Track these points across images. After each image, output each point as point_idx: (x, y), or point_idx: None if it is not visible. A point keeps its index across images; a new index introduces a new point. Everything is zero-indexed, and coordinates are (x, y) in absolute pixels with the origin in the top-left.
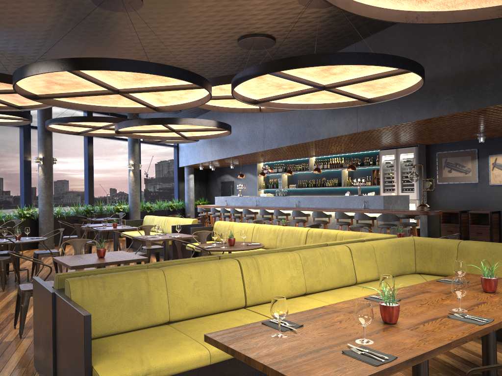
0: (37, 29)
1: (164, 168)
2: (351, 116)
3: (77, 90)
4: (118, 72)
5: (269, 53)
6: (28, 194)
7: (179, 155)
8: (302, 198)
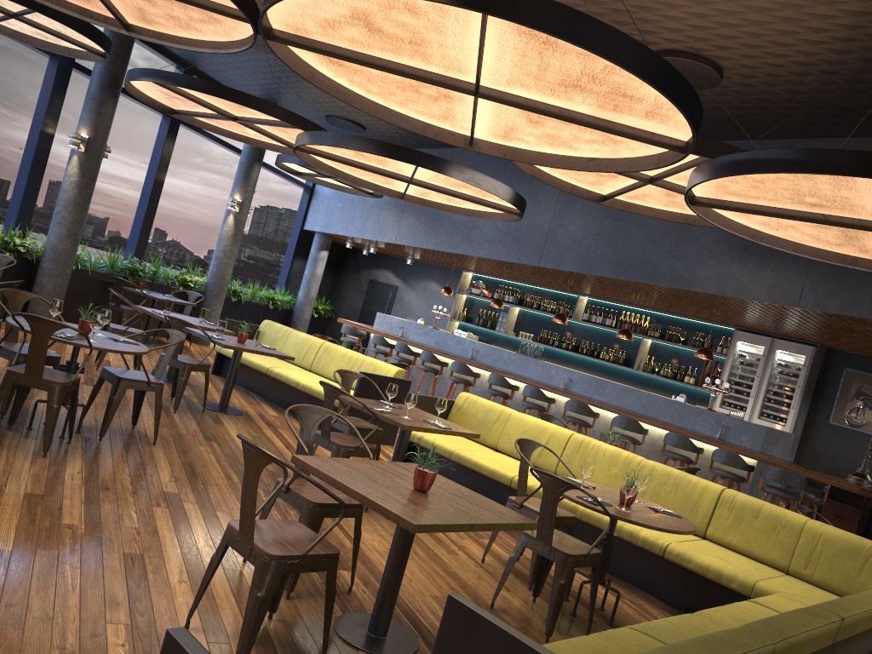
0: None
1: (271, 221)
2: (790, 272)
3: (384, 54)
4: (561, 58)
5: None
6: (29, 204)
7: (311, 208)
8: (581, 377)
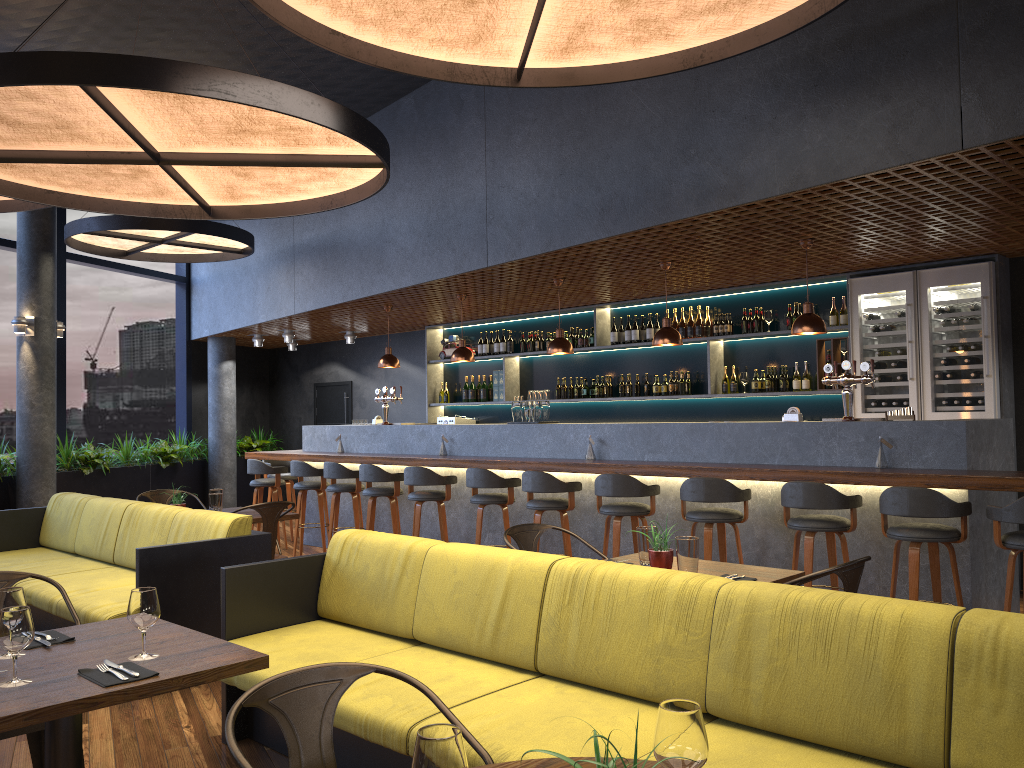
0: None
1: (149, 343)
2: (923, 87)
3: None
4: None
5: None
6: None
7: (193, 307)
8: (616, 430)
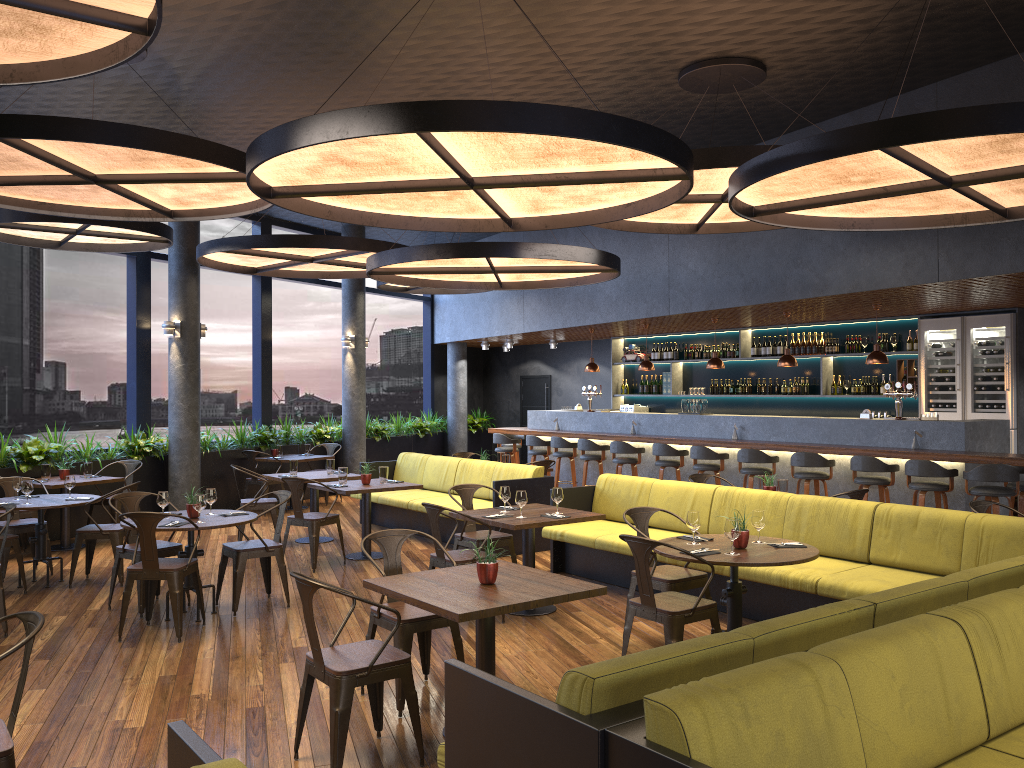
0: (245, 35)
1: (400, 345)
2: (920, 245)
3: (375, 178)
4: (516, 138)
5: (731, 102)
6: (145, 403)
7: (436, 319)
8: (752, 421)
